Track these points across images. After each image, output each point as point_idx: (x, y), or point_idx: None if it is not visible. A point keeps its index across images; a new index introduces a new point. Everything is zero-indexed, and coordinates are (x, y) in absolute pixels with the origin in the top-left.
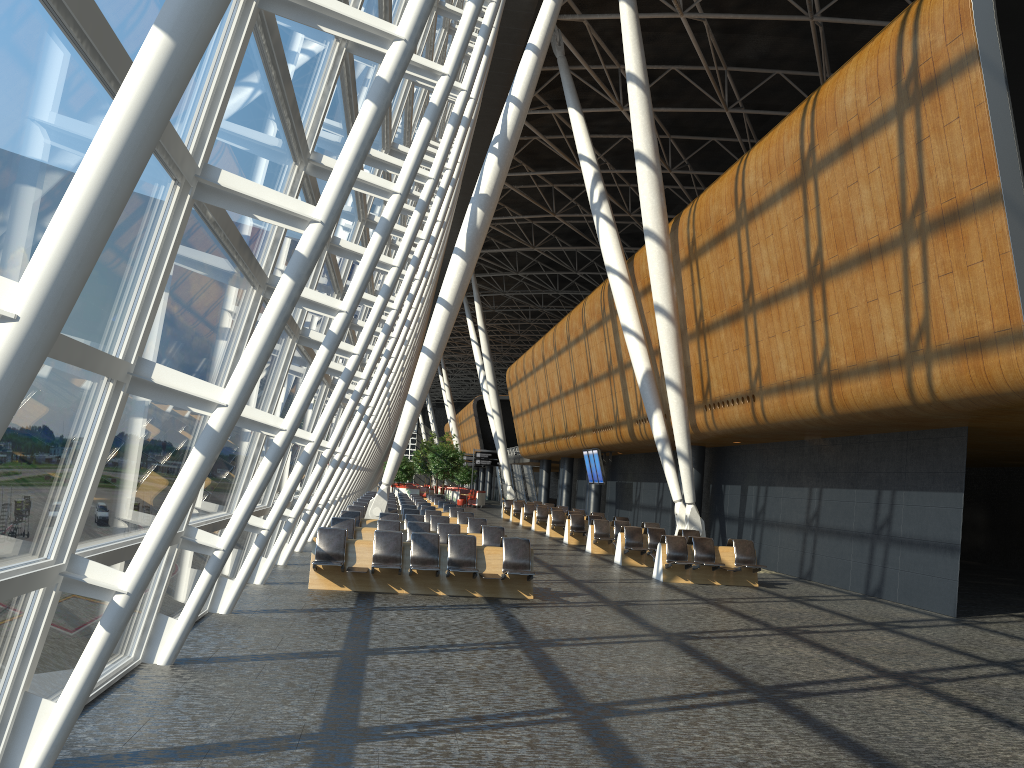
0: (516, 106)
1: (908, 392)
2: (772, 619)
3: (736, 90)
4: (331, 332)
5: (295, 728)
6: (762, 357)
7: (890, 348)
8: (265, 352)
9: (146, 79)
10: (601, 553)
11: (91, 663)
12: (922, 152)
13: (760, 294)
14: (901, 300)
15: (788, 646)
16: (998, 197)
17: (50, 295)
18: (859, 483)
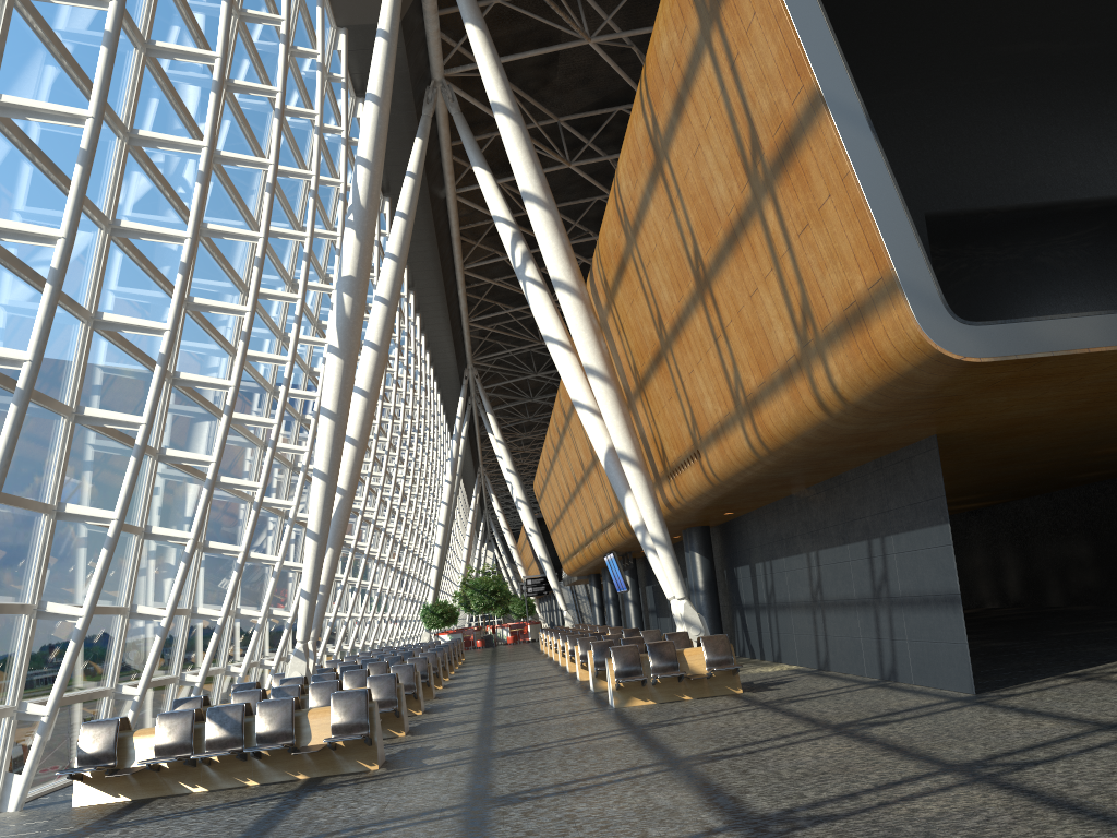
0: (365, 167)
1: (818, 401)
2: (690, 744)
3: None
4: None
5: None
6: (691, 400)
7: (786, 349)
8: None
9: None
10: None
11: None
12: (739, 77)
13: (668, 323)
14: (777, 281)
15: (649, 791)
16: (819, 101)
17: None
18: (849, 536)
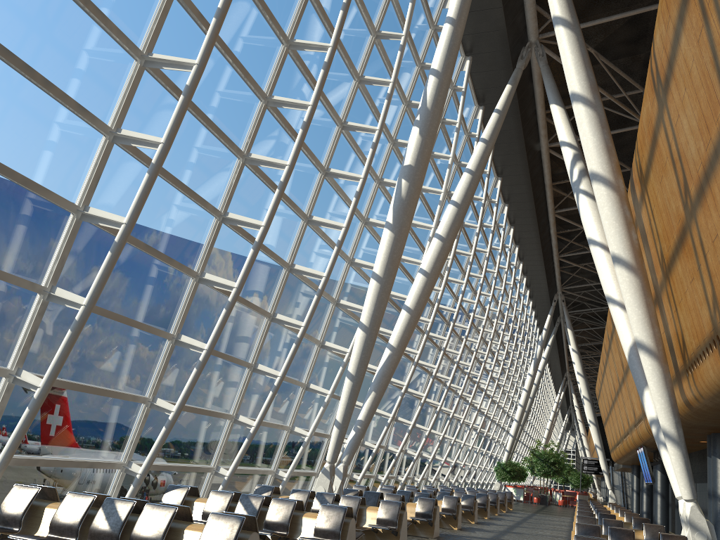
0: (434, 76)
1: None
2: None
3: None
4: None
5: None
6: (713, 275)
7: None
8: None
9: None
10: None
11: None
12: None
13: (694, 185)
14: None
15: None
16: None
17: None
18: None
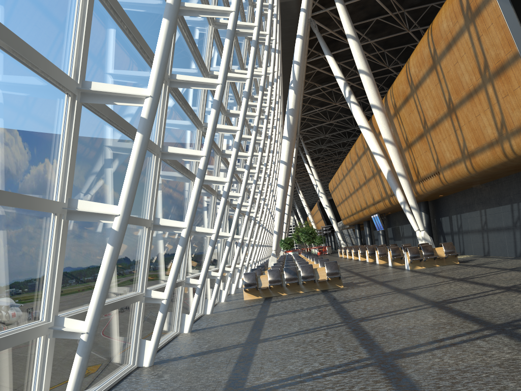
0: (297, 65)
1: (504, 155)
2: (457, 276)
3: (412, 19)
4: (224, 191)
5: (236, 342)
6: (437, 152)
7: (491, 136)
8: (195, 206)
9: (138, 146)
10: (384, 263)
11: (159, 325)
12: (481, 42)
13: (429, 123)
14: (490, 112)
15: (458, 285)
16: (518, 56)
17: (126, 207)
18: (501, 203)
